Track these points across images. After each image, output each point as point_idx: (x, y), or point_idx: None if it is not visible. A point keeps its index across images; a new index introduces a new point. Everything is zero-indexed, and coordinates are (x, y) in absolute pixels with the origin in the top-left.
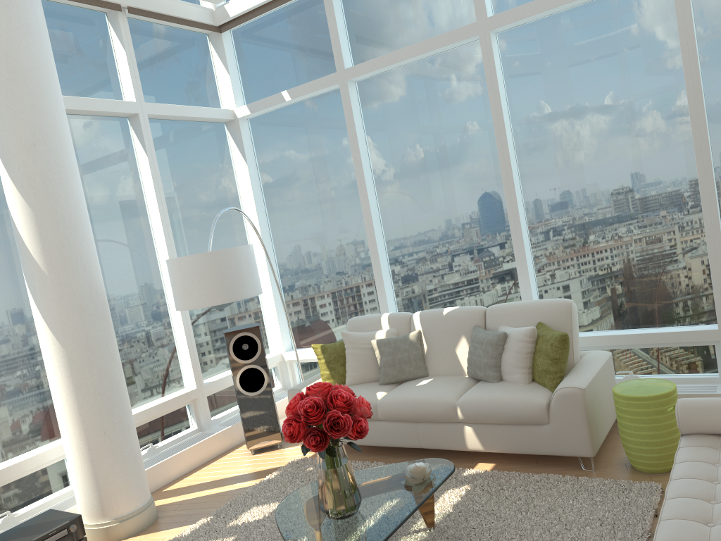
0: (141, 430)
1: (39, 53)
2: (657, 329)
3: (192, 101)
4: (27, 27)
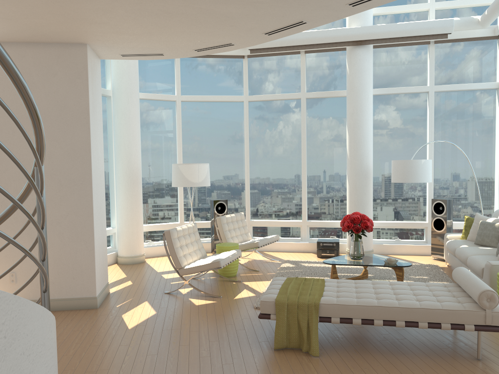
0: (395, 230)
1: (361, 80)
2: None
3: (472, 80)
4: (359, 71)
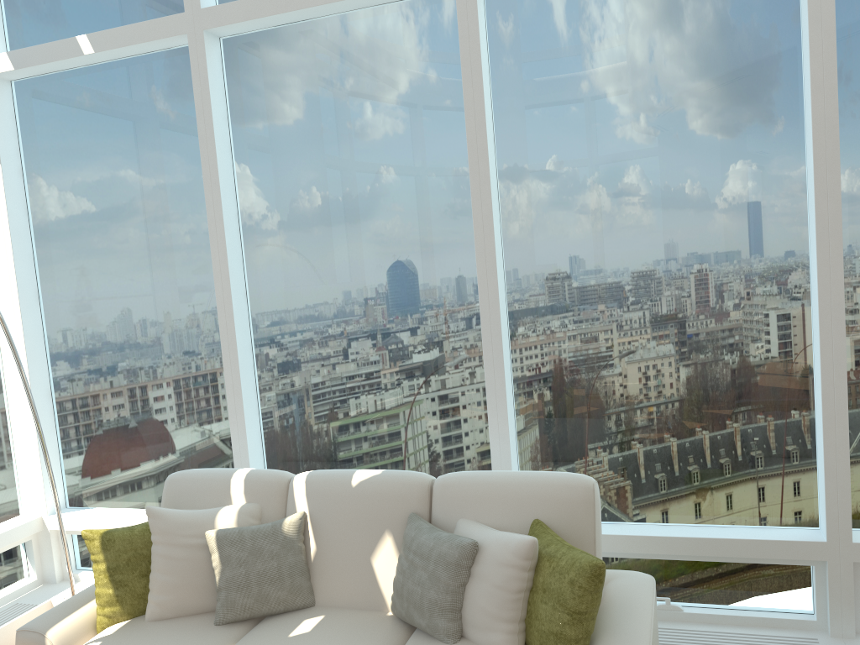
0: None
1: None
2: (719, 529)
3: None
4: None
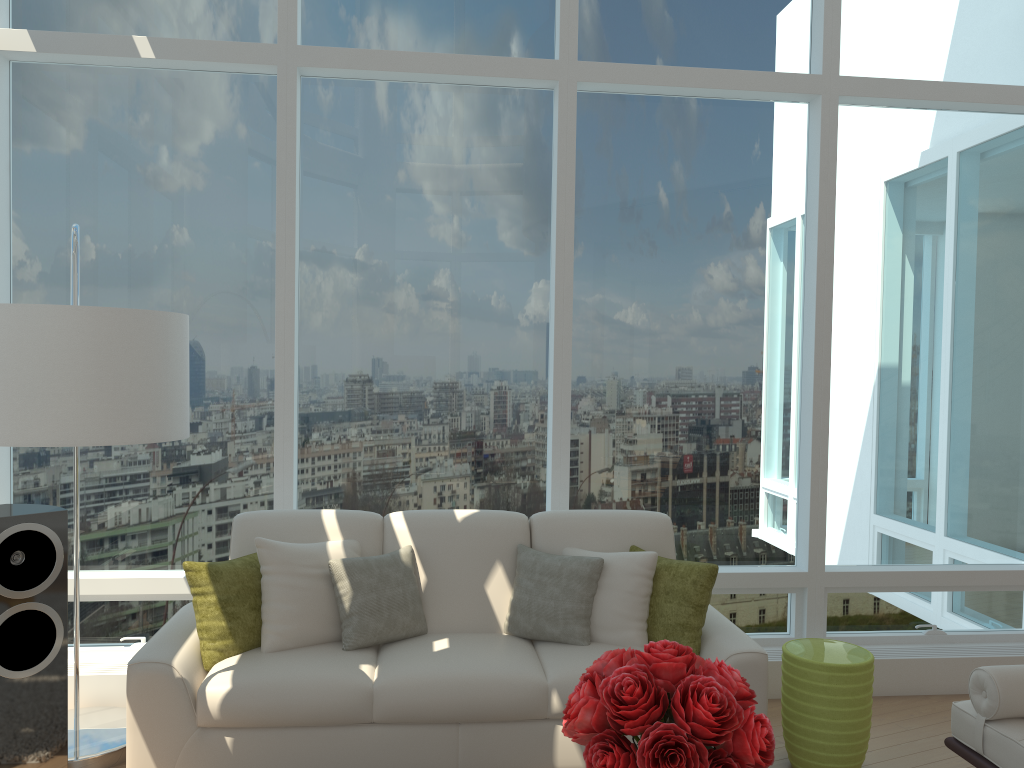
0: None
1: None
2: (726, 567)
3: None
4: None
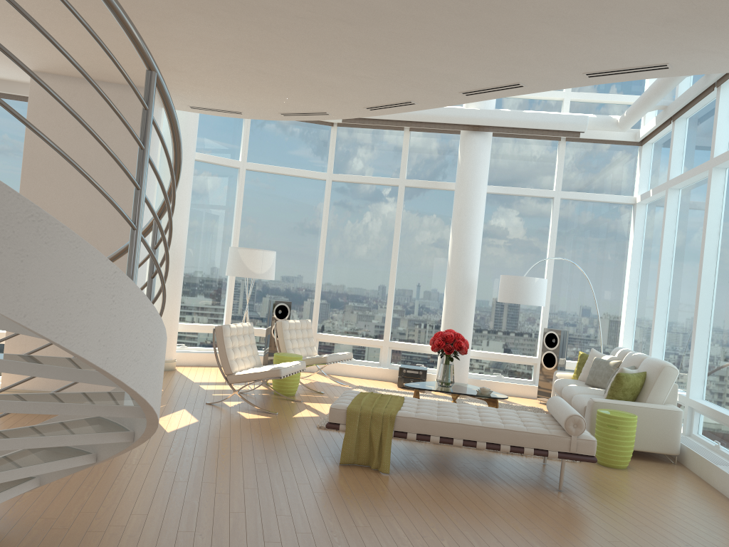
0: (498, 364)
1: (474, 173)
2: None
3: (606, 190)
4: (472, 162)
